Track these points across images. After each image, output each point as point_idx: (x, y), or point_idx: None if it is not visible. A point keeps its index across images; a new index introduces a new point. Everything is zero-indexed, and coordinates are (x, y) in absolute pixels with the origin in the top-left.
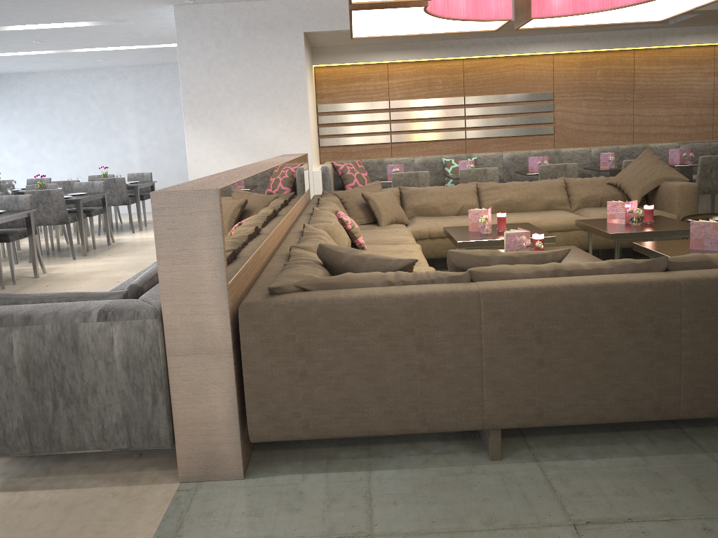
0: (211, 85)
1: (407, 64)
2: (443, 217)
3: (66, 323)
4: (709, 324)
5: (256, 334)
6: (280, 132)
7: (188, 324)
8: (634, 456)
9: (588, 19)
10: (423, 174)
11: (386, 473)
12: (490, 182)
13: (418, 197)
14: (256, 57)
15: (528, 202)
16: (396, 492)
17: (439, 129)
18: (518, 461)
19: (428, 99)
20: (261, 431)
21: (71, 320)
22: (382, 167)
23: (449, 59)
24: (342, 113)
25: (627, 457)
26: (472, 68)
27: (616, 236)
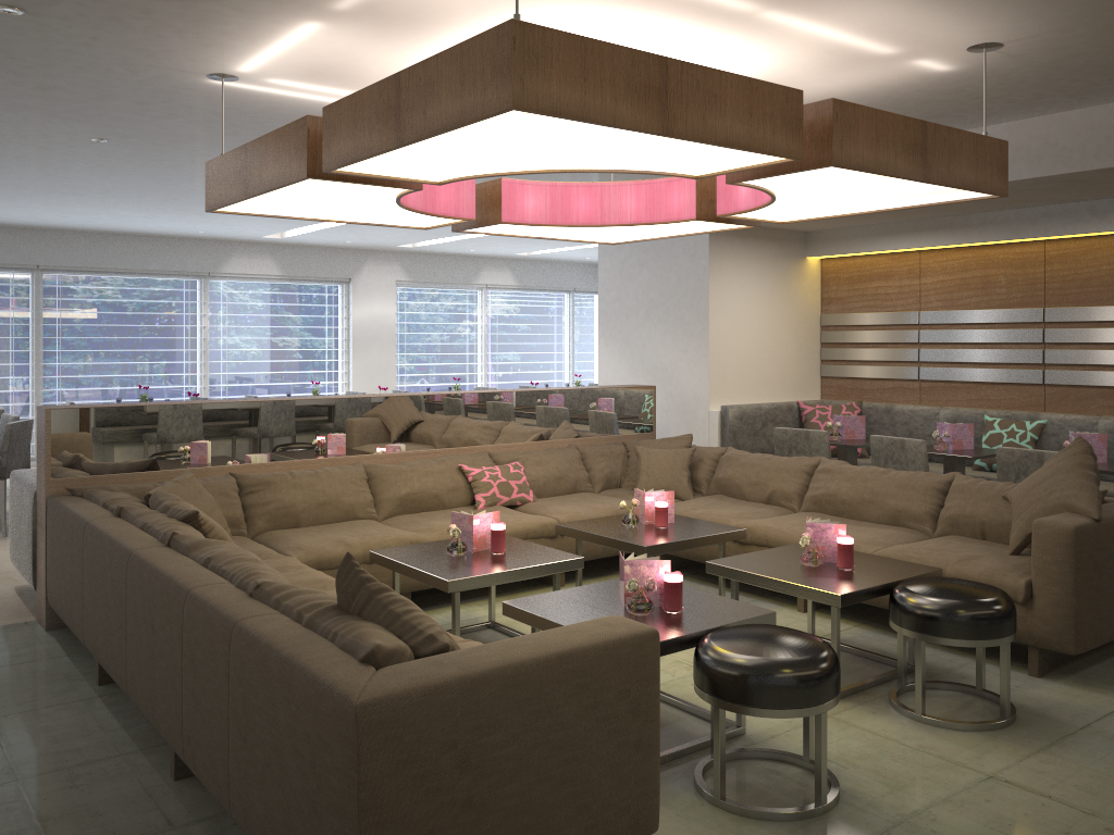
0: (622, 290)
1: (949, 252)
2: (744, 502)
3: (23, 486)
4: (133, 604)
5: (48, 520)
6: (680, 353)
7: (39, 503)
8: (122, 725)
9: (829, 206)
10: (817, 434)
11: (65, 660)
12: (834, 461)
13: (726, 466)
14: (663, 255)
15: (861, 503)
16: (33, 667)
17: (999, 364)
18: (98, 690)
19: (980, 311)
20: (48, 596)
21: (24, 485)
22: (890, 418)
23: (1016, 241)
24: (853, 327)
25: (120, 723)
26: (1061, 256)
27: (713, 568)
